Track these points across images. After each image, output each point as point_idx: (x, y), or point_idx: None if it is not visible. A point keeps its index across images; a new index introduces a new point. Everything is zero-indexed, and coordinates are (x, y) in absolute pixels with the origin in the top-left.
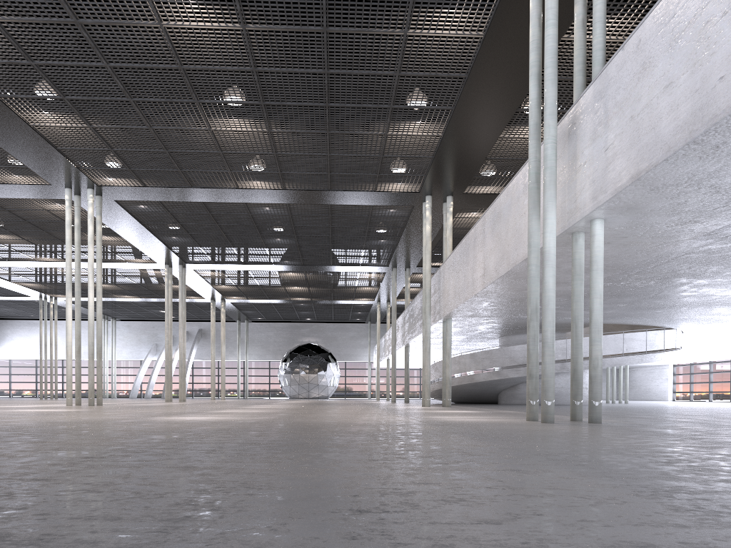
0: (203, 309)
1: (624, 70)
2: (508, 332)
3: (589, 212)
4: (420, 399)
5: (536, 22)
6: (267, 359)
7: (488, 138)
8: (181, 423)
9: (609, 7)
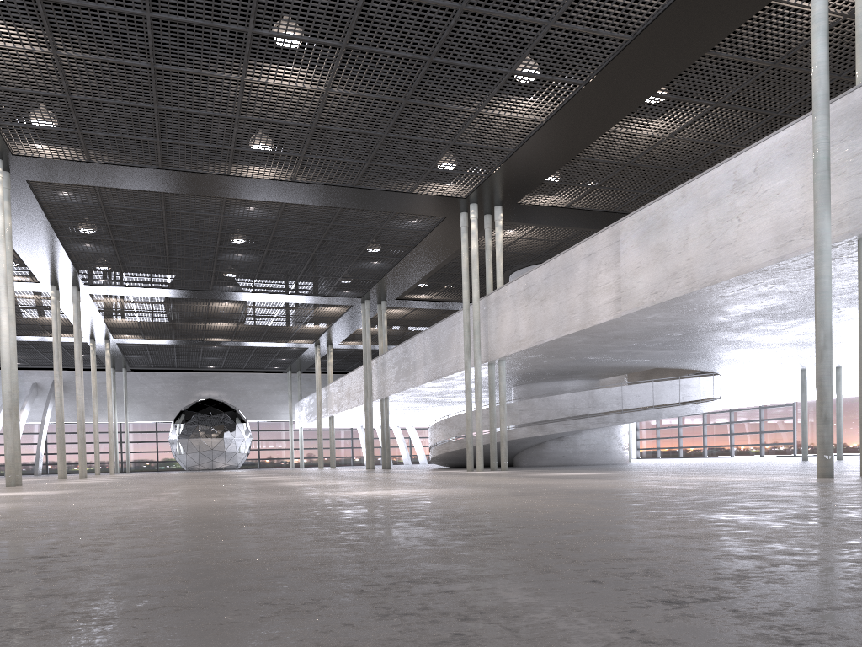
0: (69, 352)
1: None
2: (538, 378)
3: None
4: (352, 466)
5: None
6: (153, 420)
7: (597, 130)
8: (462, 499)
9: None
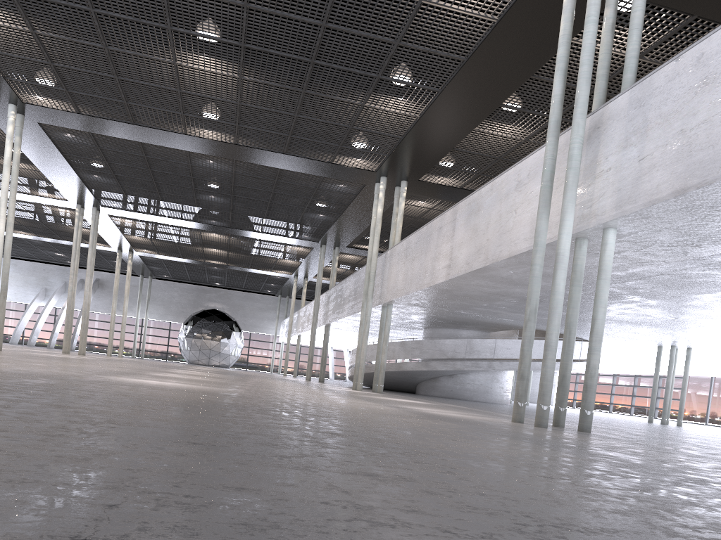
0: (105, 258)
1: (677, 81)
2: (437, 324)
3: (609, 220)
4: None
5: (569, 16)
6: (168, 320)
7: (463, 129)
8: (162, 389)
9: (626, 18)
